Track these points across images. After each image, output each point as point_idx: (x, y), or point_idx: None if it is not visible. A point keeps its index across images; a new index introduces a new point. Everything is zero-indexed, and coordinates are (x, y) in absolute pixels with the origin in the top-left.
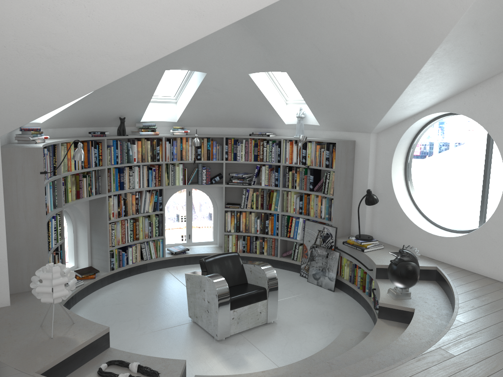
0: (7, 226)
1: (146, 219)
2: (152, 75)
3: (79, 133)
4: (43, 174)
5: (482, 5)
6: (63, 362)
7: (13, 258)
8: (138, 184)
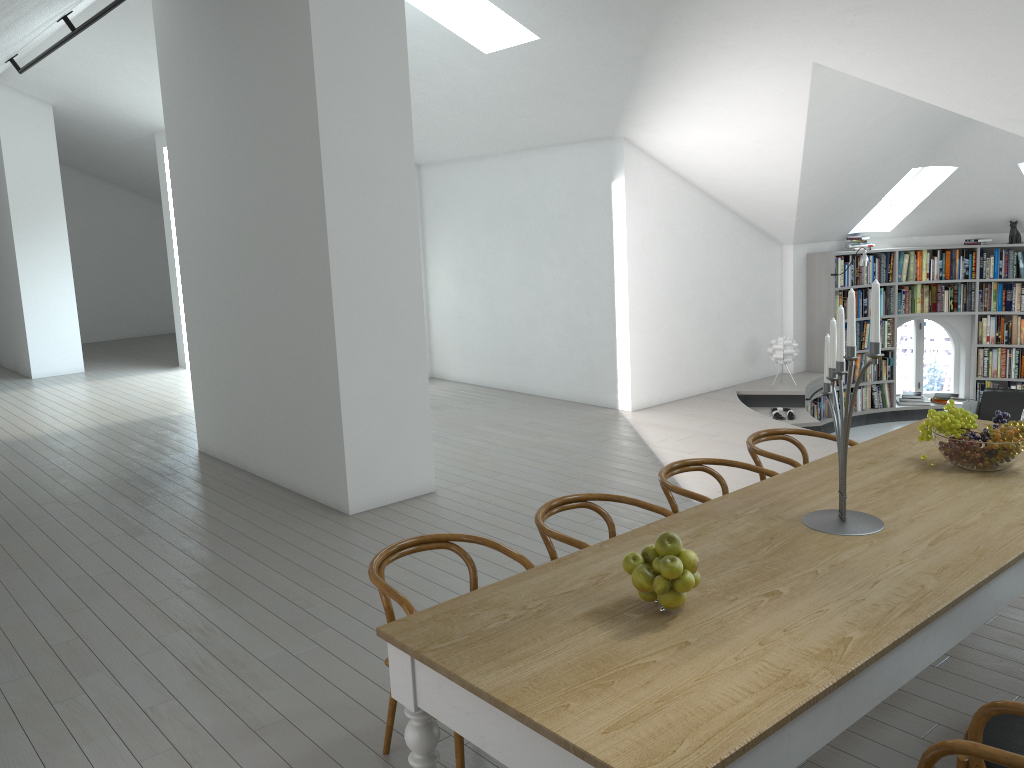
0: (807, 315)
1: None
2: (1002, 171)
3: (961, 241)
4: (833, 276)
5: (972, 111)
6: (758, 396)
7: (809, 342)
8: None
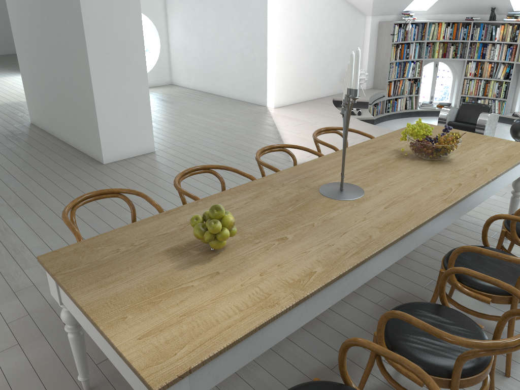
0: (376, 57)
1: (496, 83)
2: None
3: (464, 18)
4: (391, 35)
5: None
6: None
7: (376, 72)
8: (496, 57)
